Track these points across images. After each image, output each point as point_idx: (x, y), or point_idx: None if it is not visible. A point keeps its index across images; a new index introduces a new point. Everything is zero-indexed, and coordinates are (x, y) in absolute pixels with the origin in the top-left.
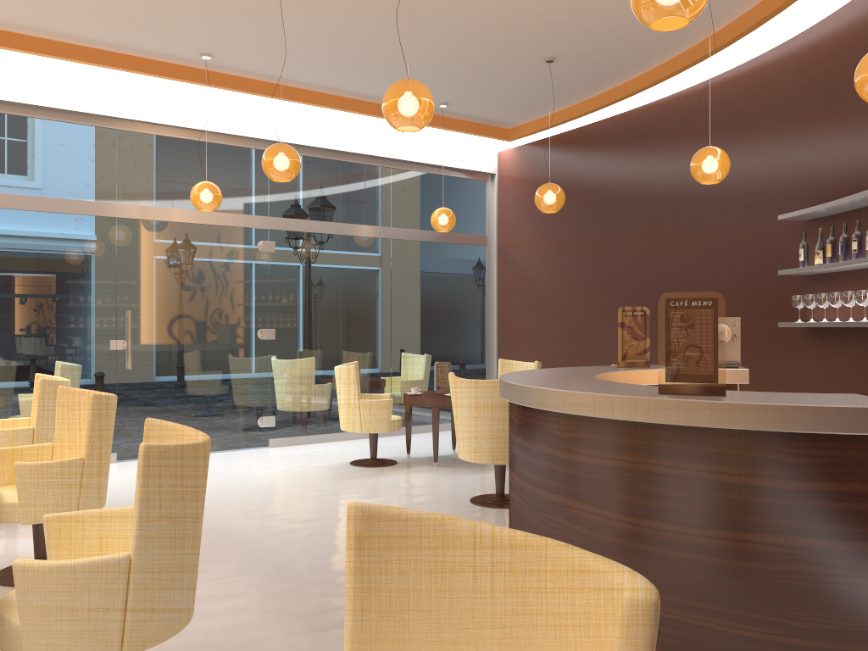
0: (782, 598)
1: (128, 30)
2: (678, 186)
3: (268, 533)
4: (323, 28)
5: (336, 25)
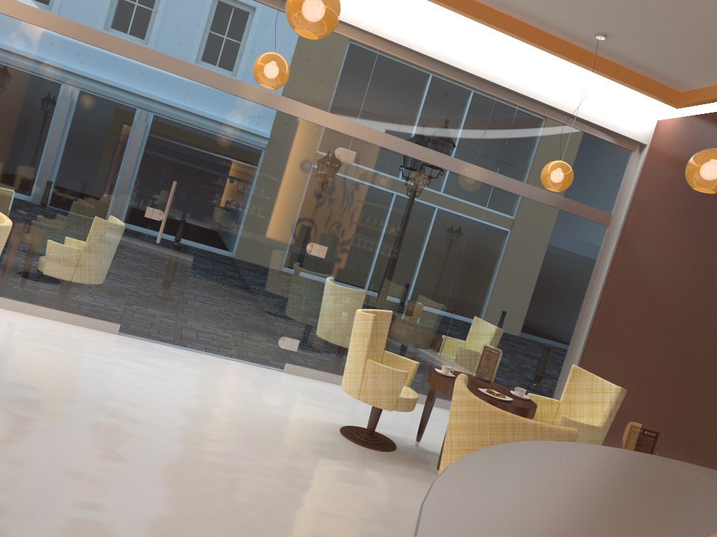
0: None
1: None
2: None
3: (90, 522)
4: None
5: None
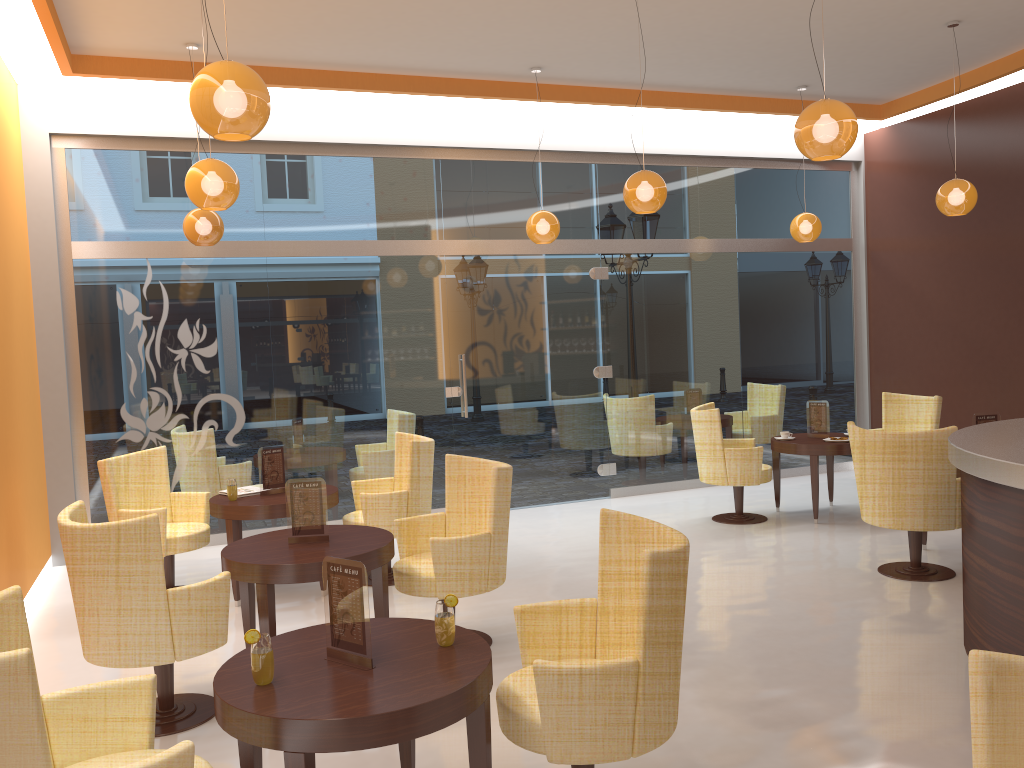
0: None
1: (459, 54)
2: None
3: None
4: (674, 25)
5: (690, 20)
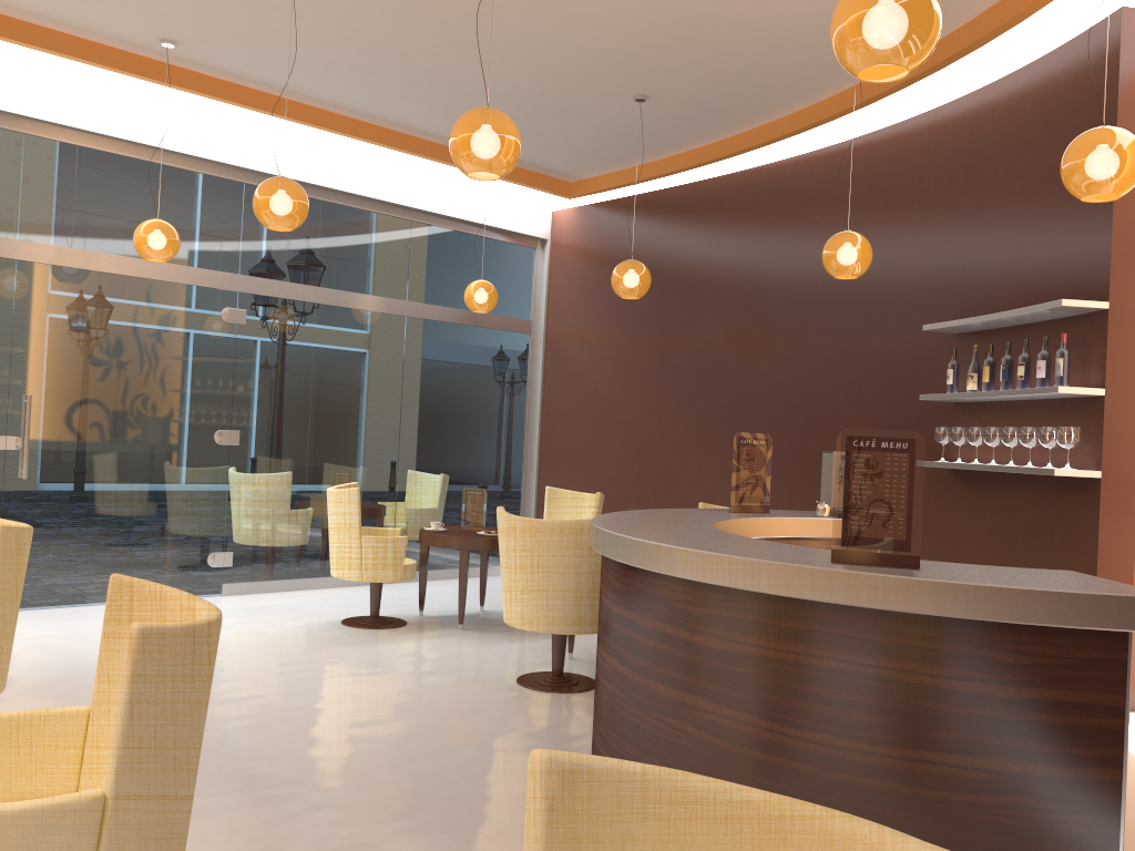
0: (990, 841)
1: None
2: (791, 276)
3: (241, 727)
4: (343, 23)
5: (362, 21)
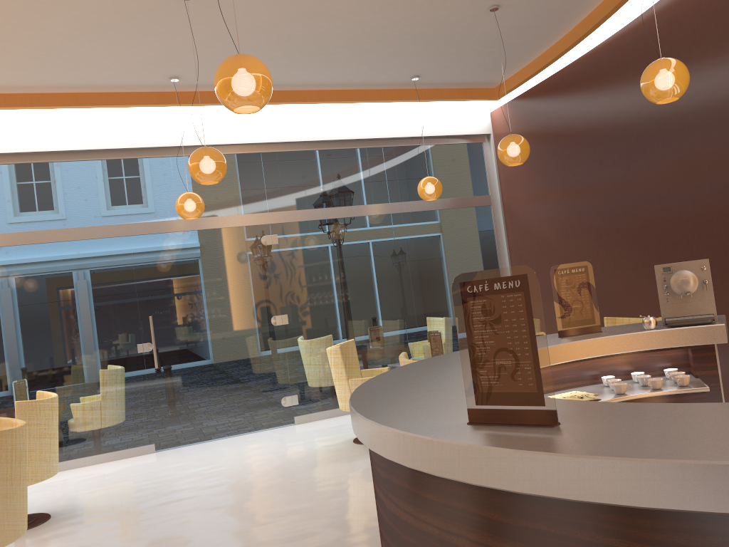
0: None
1: (95, 70)
2: (662, 111)
3: (208, 545)
4: (254, 28)
5: (264, 23)
